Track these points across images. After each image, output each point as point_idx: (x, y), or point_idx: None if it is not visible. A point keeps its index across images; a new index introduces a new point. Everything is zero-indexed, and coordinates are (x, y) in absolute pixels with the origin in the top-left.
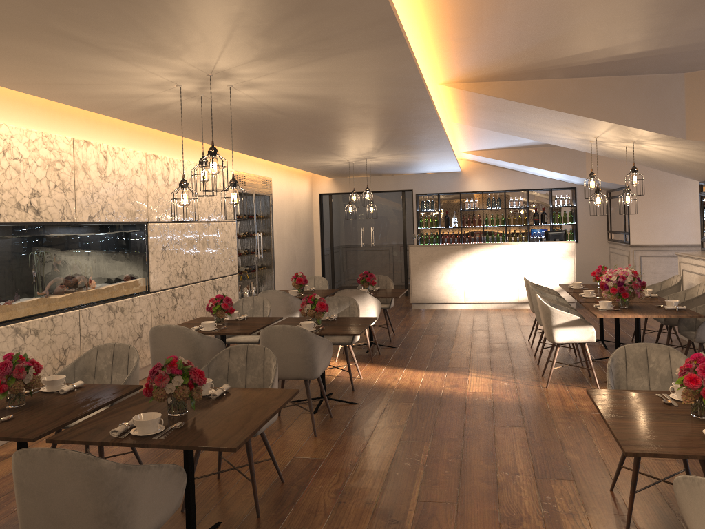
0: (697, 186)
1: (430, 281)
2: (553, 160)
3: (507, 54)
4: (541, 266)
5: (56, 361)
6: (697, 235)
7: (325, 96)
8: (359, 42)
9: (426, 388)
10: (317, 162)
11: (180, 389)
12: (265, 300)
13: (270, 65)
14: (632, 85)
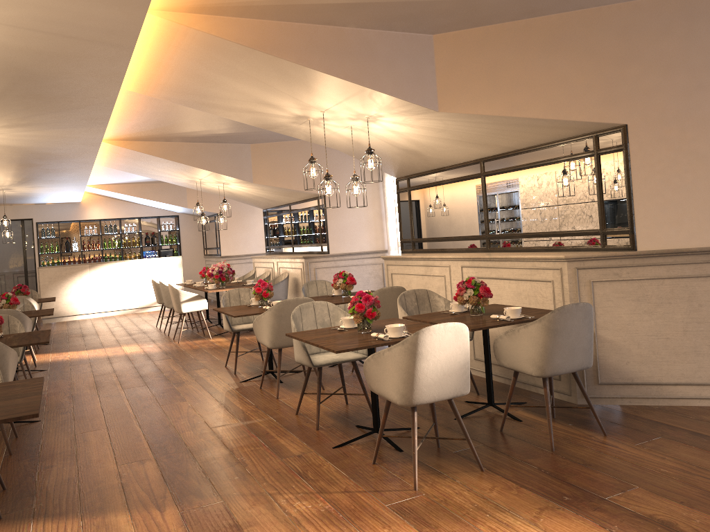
0: (262, 213)
1: (60, 297)
2: (162, 193)
3: (151, 128)
4: (157, 277)
5: None
6: (264, 246)
7: (23, 147)
8: (79, 124)
9: (94, 356)
10: None
11: None
12: None
13: (6, 130)
14: (222, 149)
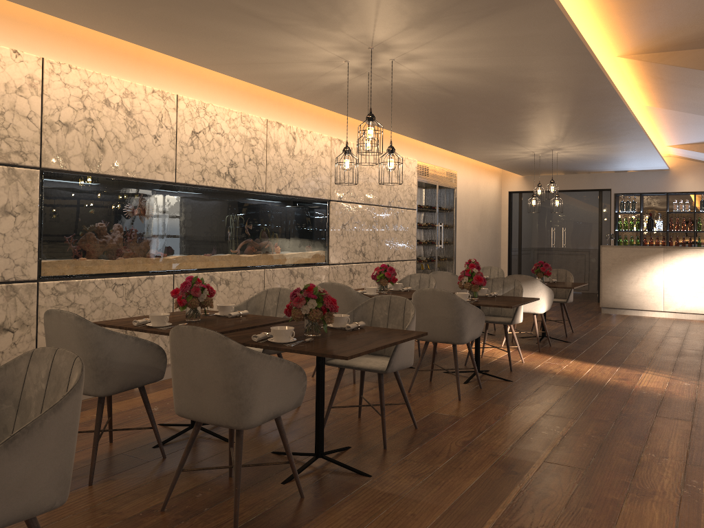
0: None
1: (624, 285)
2: None
3: (687, 13)
4: None
5: None
6: None
7: (486, 69)
8: (502, 0)
9: (590, 377)
10: (501, 154)
11: (314, 311)
12: (431, 277)
13: (423, 34)
14: None
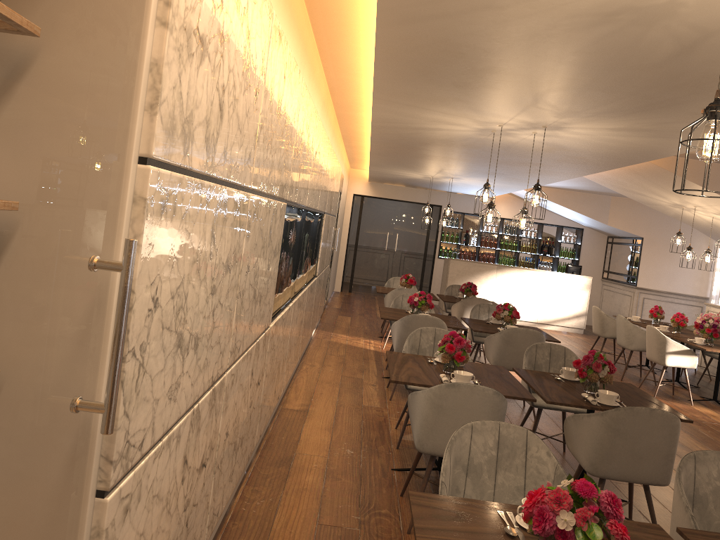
0: (701, 248)
1: None
2: (583, 204)
3: None
4: (561, 294)
5: (299, 331)
6: (694, 288)
7: (573, 149)
8: None
9: None
10: (404, 172)
11: (607, 375)
12: None
13: (604, 132)
14: None
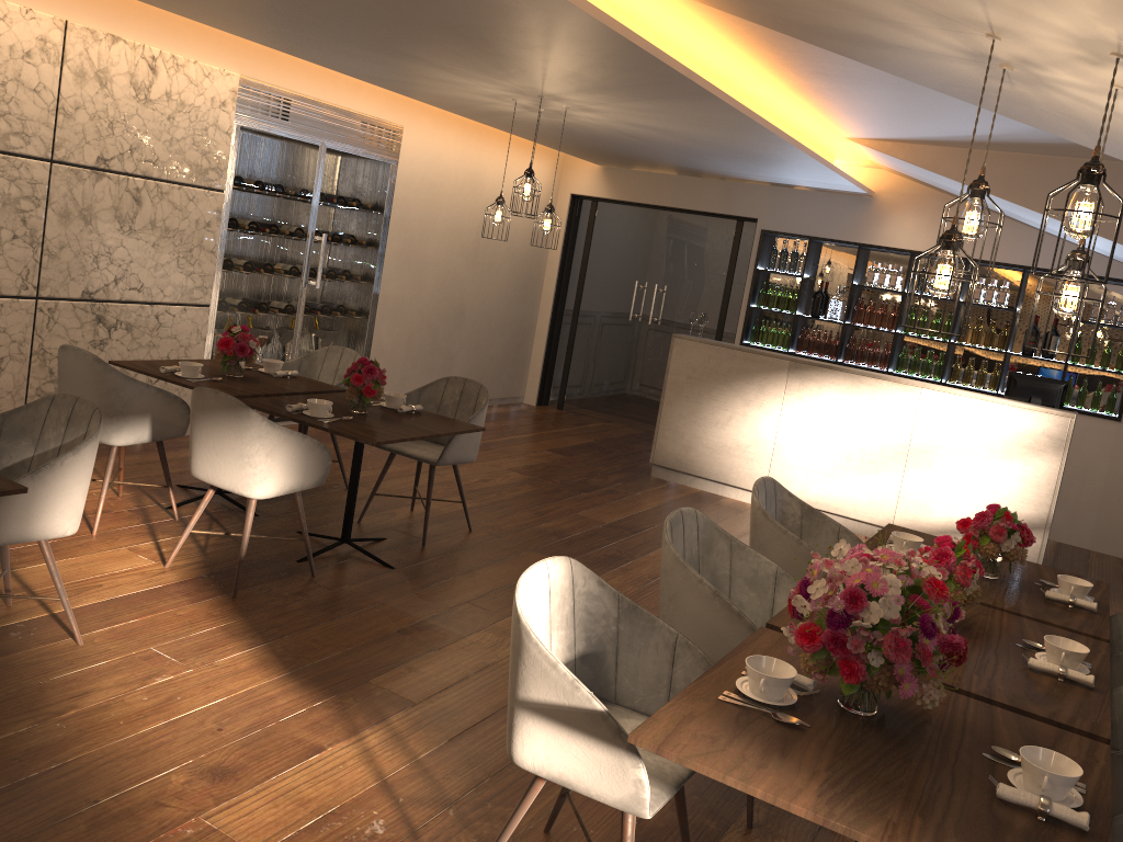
0: None
1: (701, 425)
2: None
3: None
4: (970, 456)
5: None
6: None
7: None
8: None
9: (133, 750)
10: (452, 93)
11: None
12: None
13: None
14: None
